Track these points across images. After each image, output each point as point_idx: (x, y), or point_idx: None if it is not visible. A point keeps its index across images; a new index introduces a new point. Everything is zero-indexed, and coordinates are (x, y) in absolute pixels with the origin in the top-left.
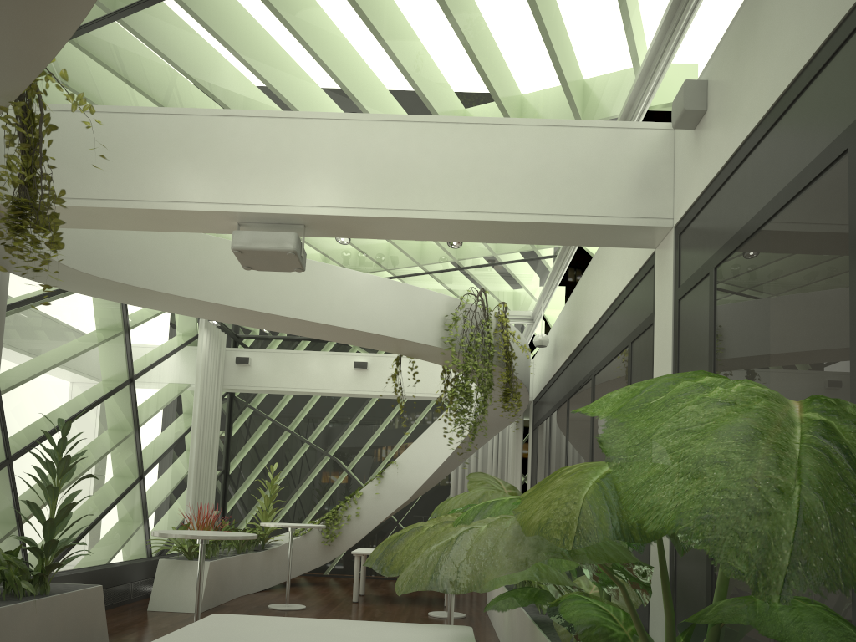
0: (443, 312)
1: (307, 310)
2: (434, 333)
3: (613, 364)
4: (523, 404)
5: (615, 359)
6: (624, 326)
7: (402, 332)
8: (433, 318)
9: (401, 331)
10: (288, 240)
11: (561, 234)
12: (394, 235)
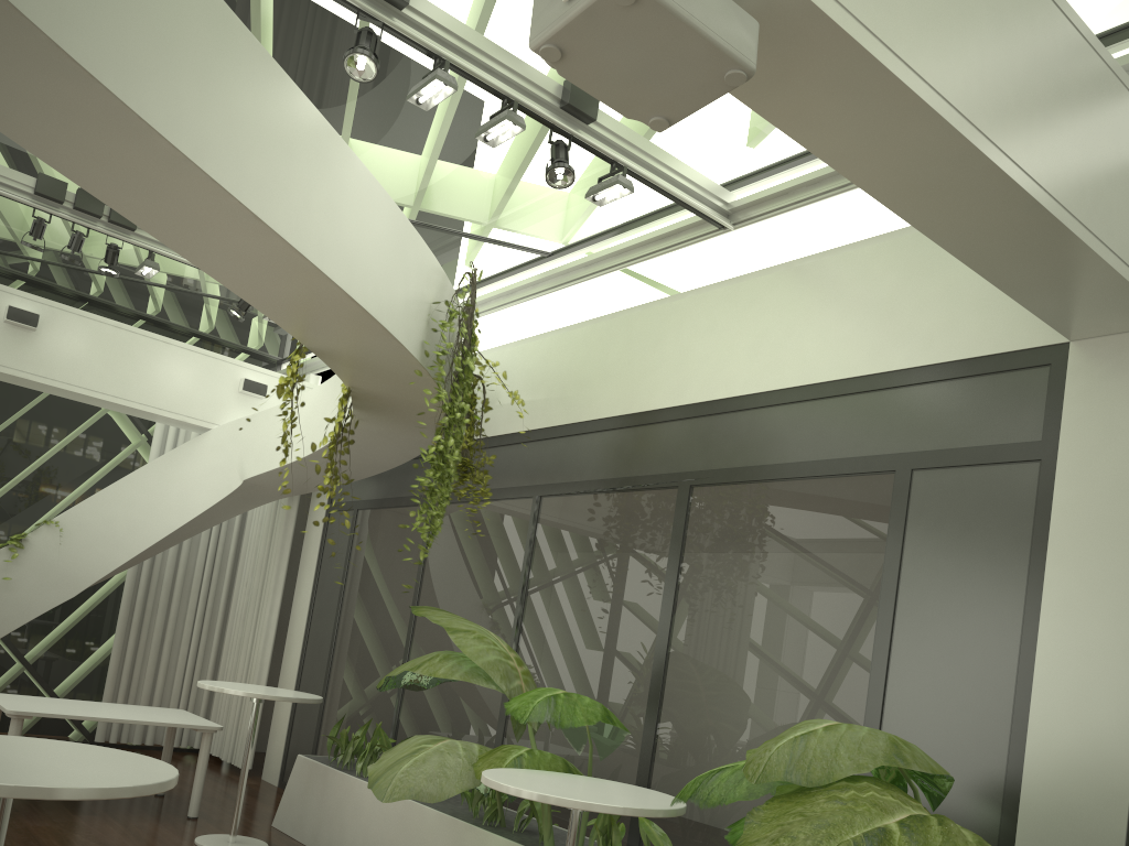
0: (431, 293)
1: (269, 199)
2: (417, 329)
3: (805, 486)
4: (370, 472)
5: (815, 480)
6: (871, 435)
7: (385, 311)
8: (421, 299)
9: (385, 309)
10: (747, 36)
11: (1043, 269)
12: (828, 139)
